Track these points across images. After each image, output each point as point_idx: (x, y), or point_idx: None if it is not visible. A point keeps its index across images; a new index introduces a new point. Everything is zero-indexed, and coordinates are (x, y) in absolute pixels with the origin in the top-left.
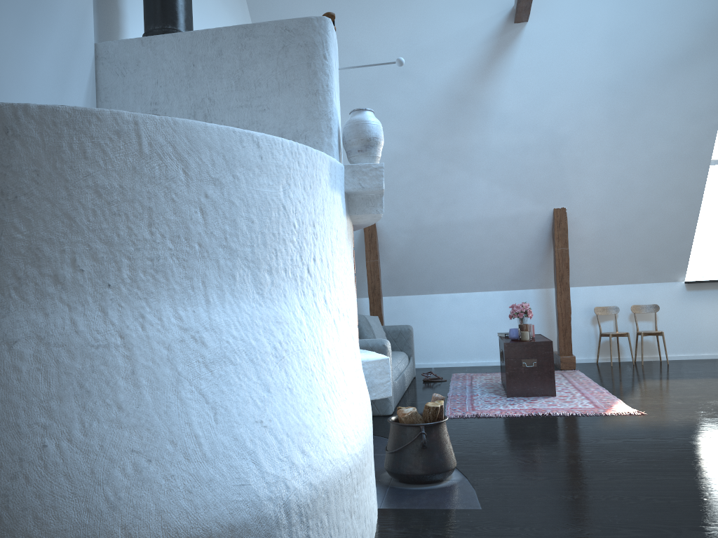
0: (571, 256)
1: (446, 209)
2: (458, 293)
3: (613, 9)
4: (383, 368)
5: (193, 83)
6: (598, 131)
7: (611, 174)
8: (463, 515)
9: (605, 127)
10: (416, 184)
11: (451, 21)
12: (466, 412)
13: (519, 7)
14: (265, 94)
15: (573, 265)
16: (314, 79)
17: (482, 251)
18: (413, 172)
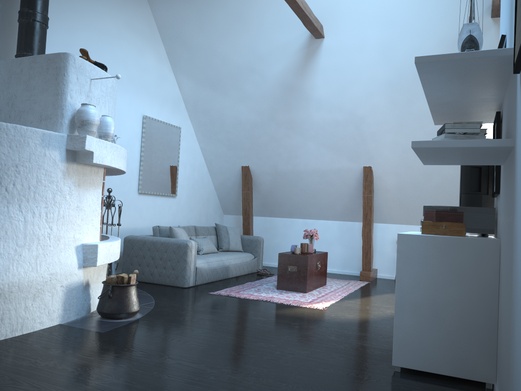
0: (381, 201)
1: (292, 161)
2: (308, 220)
3: (380, 30)
4: (93, 250)
5: (9, 86)
6: (385, 114)
7: (400, 145)
8: (88, 333)
9: (389, 111)
10: (270, 143)
11: (276, 37)
12: (229, 292)
13: (309, 29)
14: (36, 94)
15: (384, 207)
16: (57, 87)
17: (320, 192)
18: (267, 135)
